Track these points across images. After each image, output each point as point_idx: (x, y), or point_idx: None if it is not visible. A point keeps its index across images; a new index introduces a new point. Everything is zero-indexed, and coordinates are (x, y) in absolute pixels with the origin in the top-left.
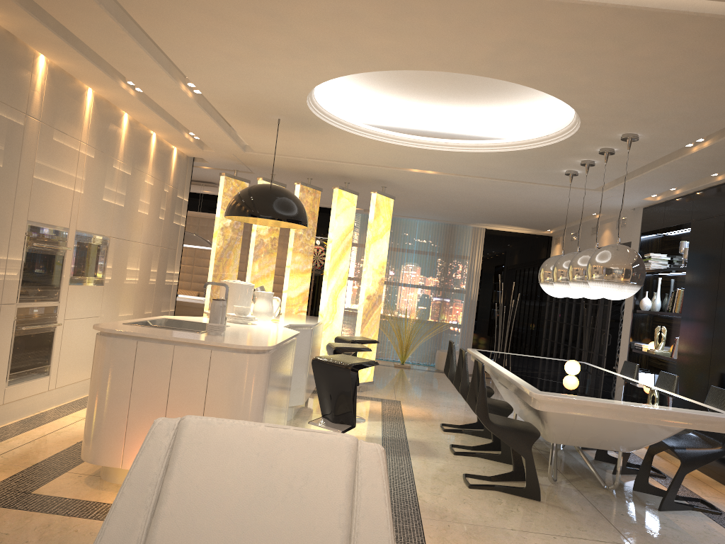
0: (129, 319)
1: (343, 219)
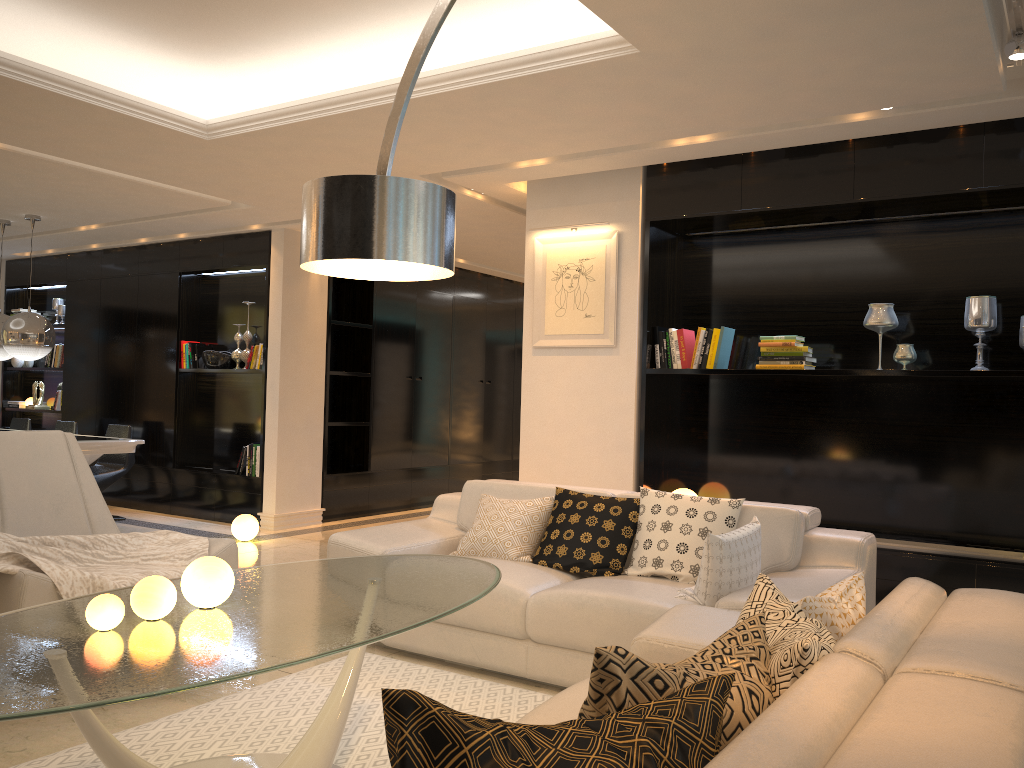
0: None
1: None
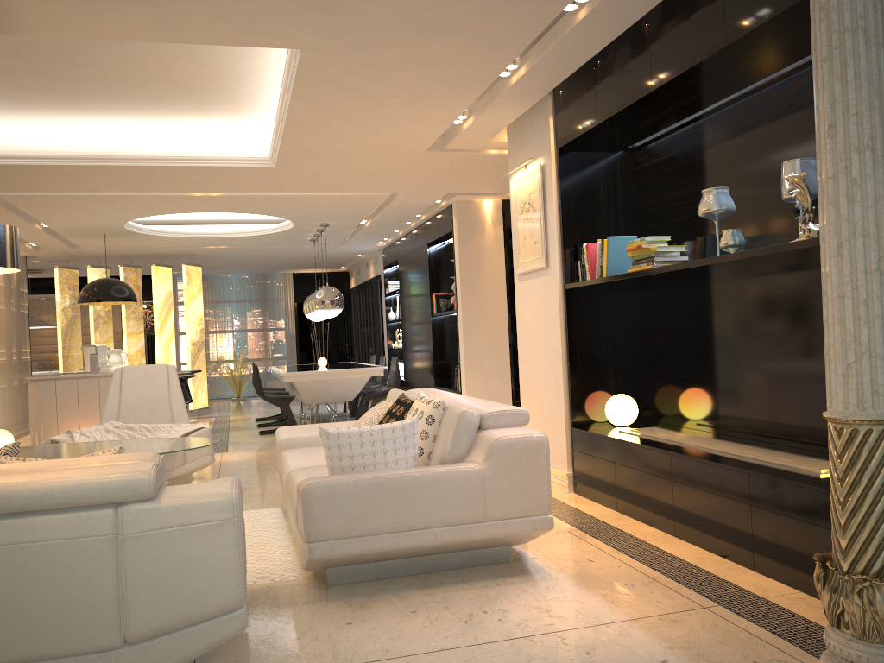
0: (5, 389)
1: (163, 288)
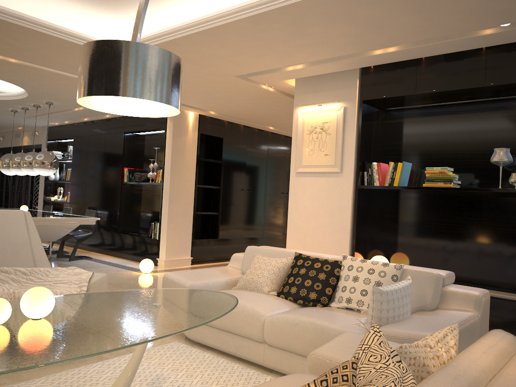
0: None
1: None
